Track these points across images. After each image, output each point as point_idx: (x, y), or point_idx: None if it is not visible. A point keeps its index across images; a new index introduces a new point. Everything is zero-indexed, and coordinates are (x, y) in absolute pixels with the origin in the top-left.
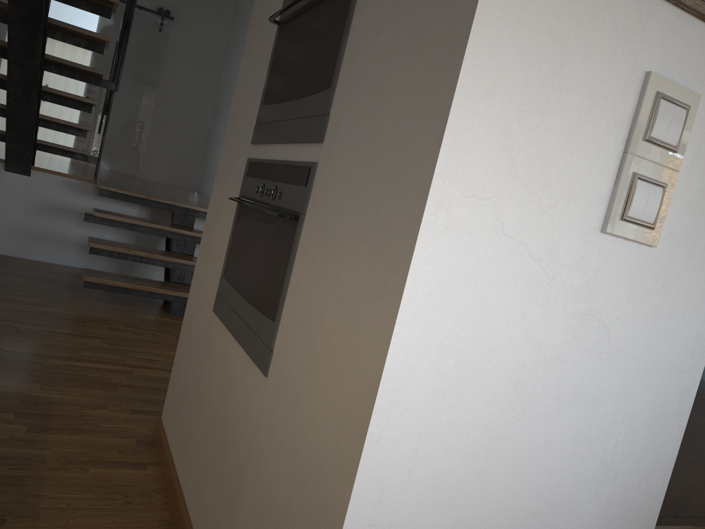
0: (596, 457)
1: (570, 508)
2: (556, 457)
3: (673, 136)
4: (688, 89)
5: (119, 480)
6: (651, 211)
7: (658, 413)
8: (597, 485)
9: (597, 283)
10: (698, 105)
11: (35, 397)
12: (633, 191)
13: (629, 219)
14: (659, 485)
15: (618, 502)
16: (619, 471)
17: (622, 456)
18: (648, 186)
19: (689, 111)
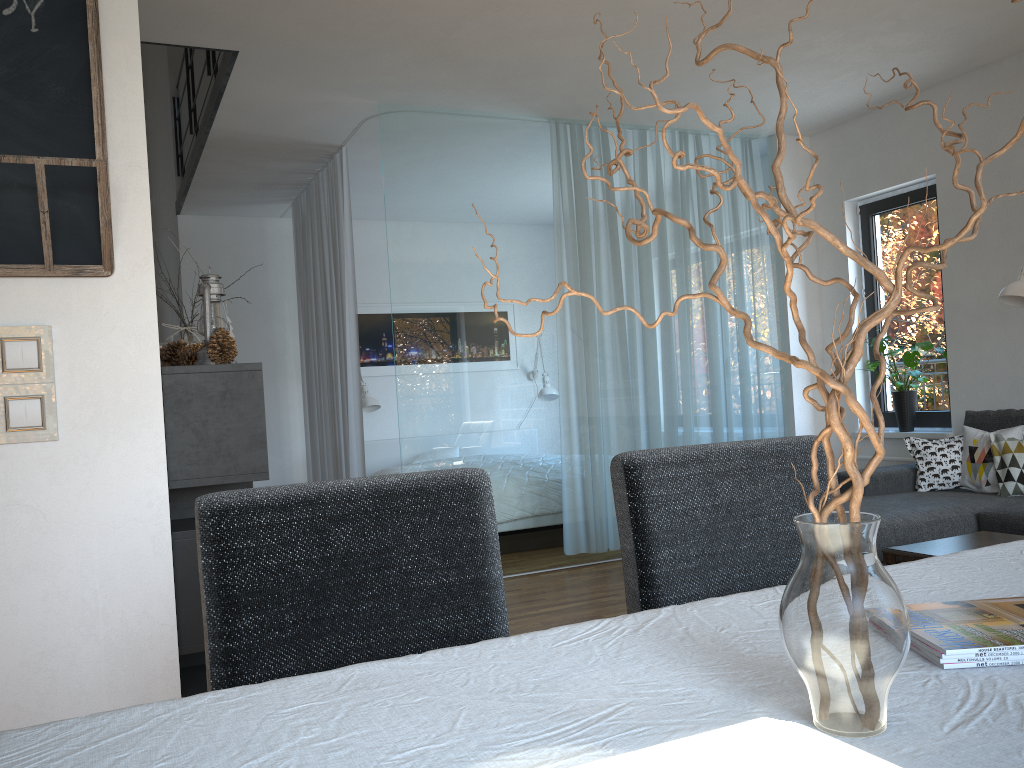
0: (76, 607)
1: (66, 652)
2: (30, 615)
3: (31, 362)
4: (34, 326)
5: None
6: (34, 417)
7: (133, 558)
8: (88, 628)
9: (10, 480)
10: (51, 333)
11: None
12: (7, 409)
13: (14, 429)
14: (165, 615)
15: (121, 637)
16: (110, 612)
17: (106, 600)
18: (22, 402)
19: (43, 340)
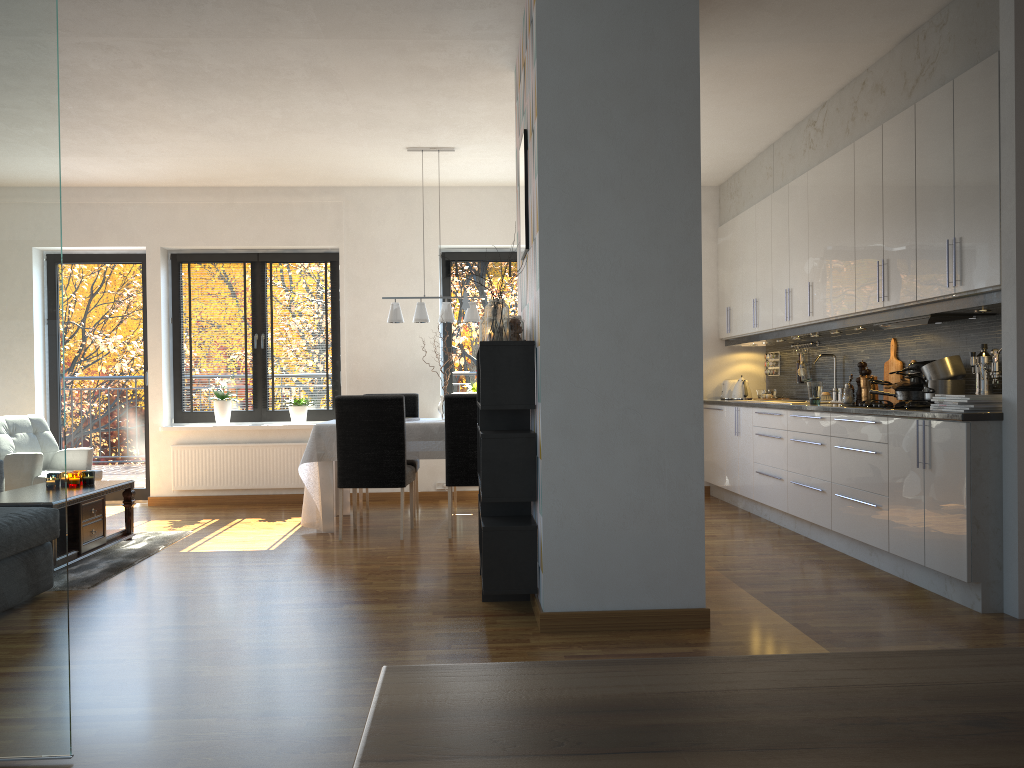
0: None
1: None
2: None
3: None
4: None
5: (718, 606)
6: None
7: None
8: None
9: None
10: None
11: (836, 645)
12: None
13: None
14: None
15: None
16: None
17: None
18: None
19: None
